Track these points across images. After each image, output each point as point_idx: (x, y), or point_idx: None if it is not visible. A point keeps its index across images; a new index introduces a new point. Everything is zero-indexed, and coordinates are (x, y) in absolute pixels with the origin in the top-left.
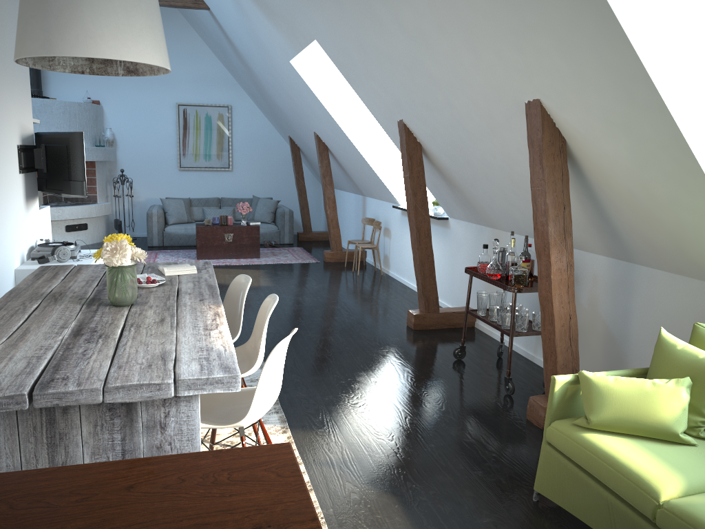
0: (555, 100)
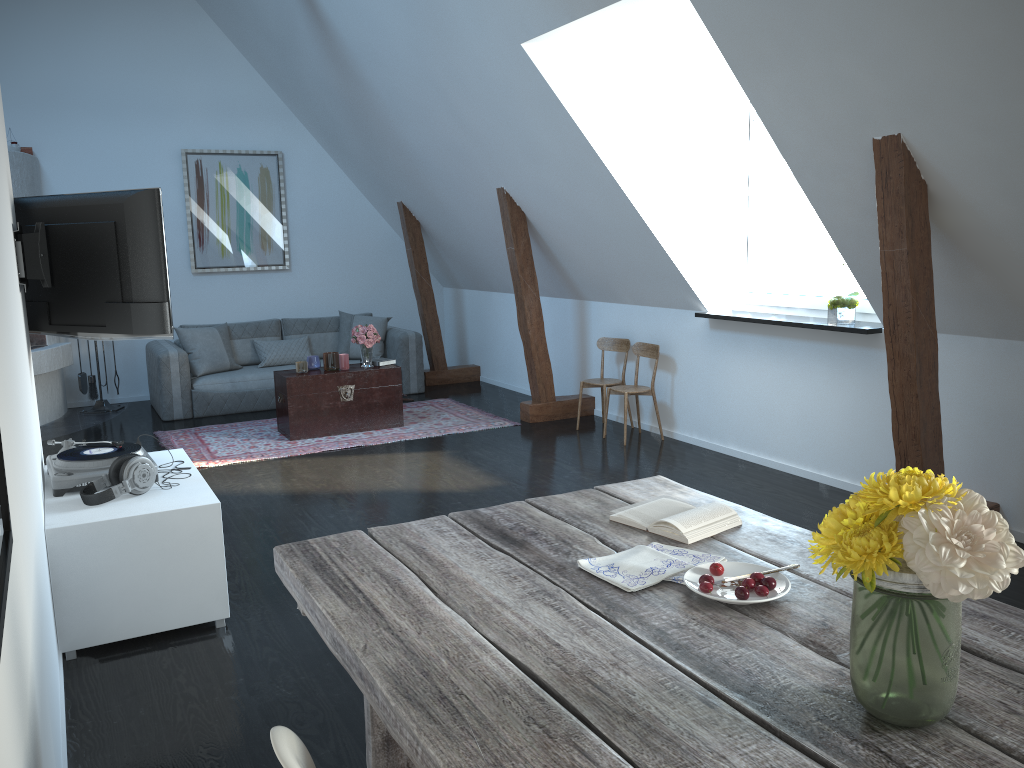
0: None
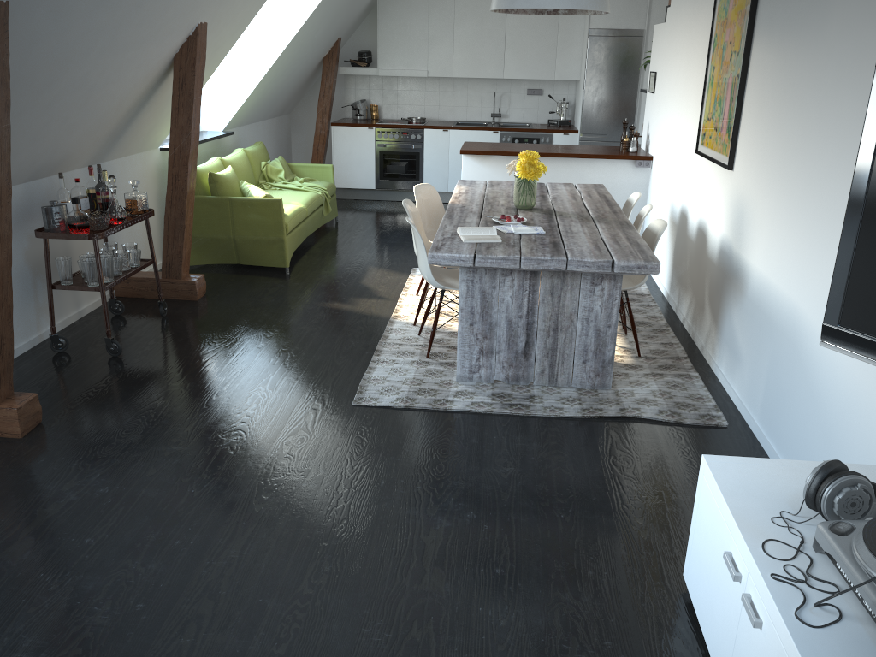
0: (212, 26)
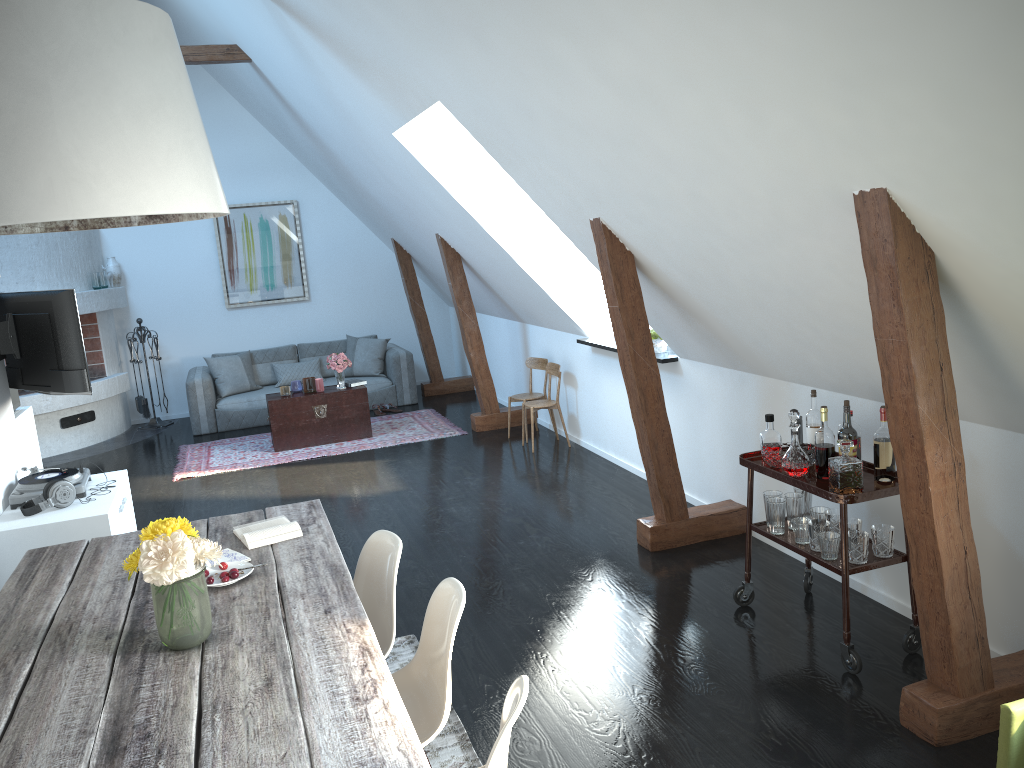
0: (920, 189)
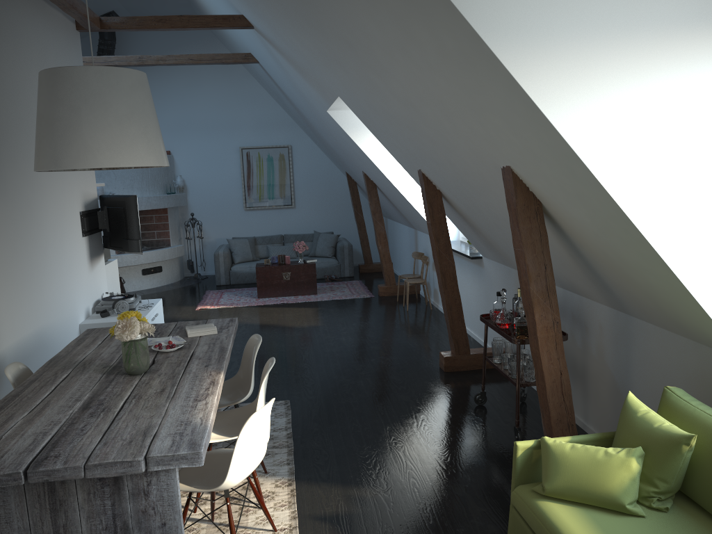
0: (521, 168)
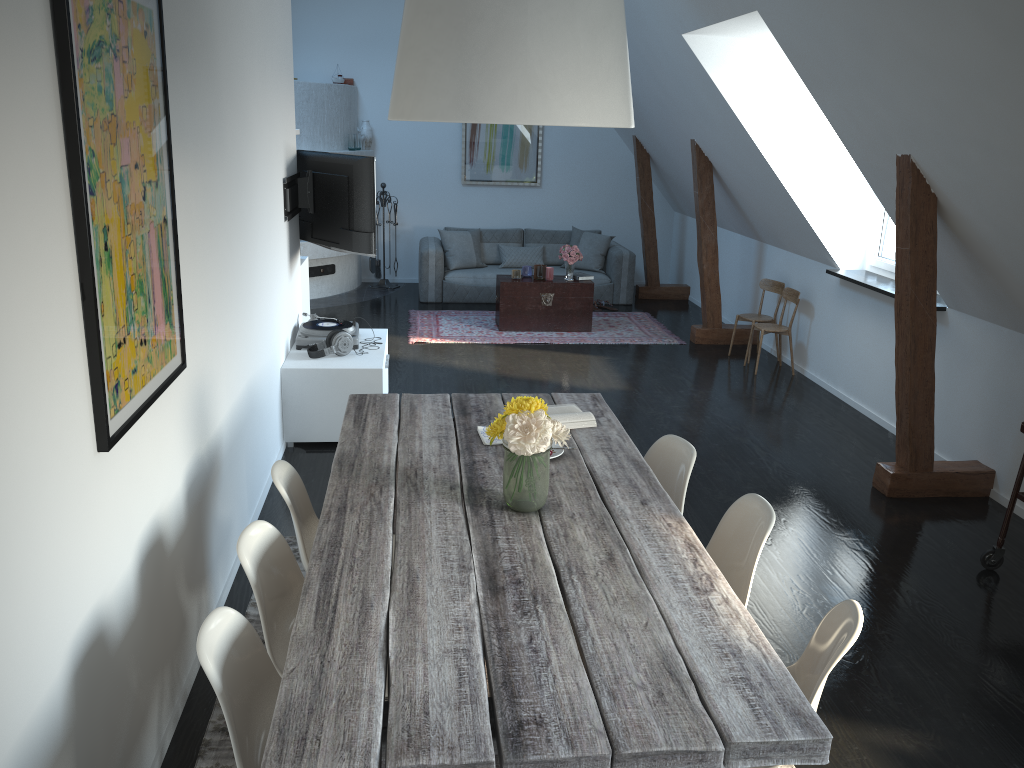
0: None
